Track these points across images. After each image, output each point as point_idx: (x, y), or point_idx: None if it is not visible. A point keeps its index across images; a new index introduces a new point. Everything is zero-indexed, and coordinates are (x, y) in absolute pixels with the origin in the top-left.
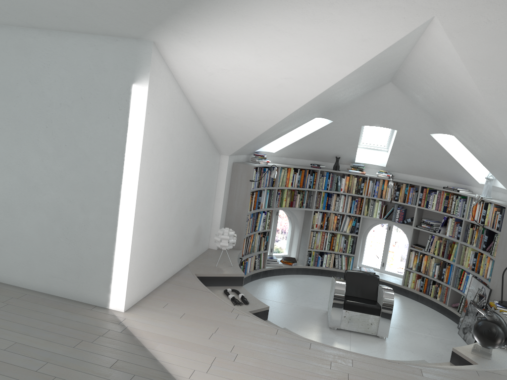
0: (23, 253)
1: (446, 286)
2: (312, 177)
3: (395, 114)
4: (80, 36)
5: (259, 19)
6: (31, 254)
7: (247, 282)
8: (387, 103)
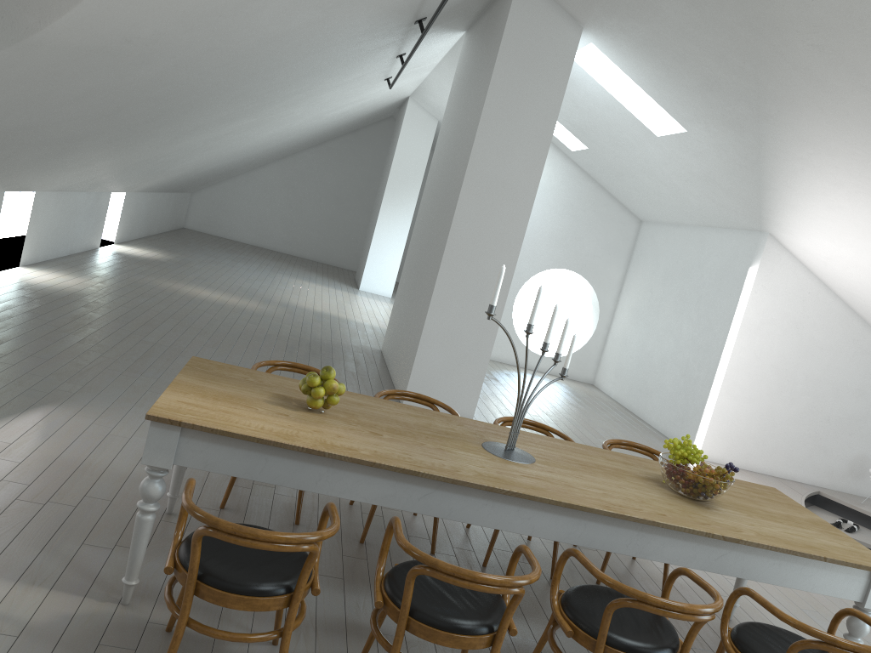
0: (660, 399)
1: None
2: None
3: None
4: (731, 231)
5: (802, 208)
6: (664, 400)
7: None
8: None
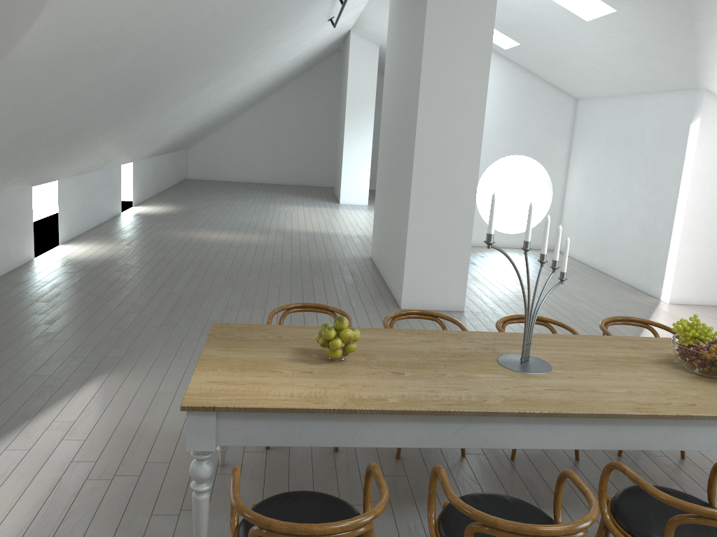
0: (623, 255)
1: None
2: None
3: None
4: (667, 94)
5: None
6: (627, 256)
7: None
8: None
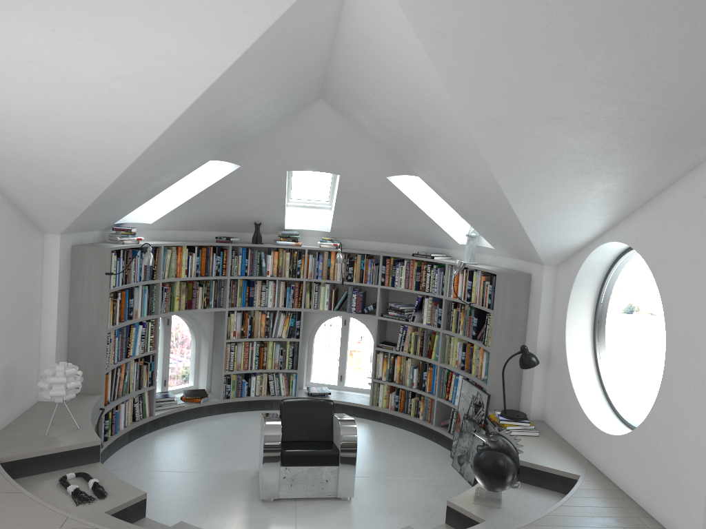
0: None
1: (430, 397)
2: (219, 258)
3: (334, 150)
4: None
5: None
6: None
7: (122, 446)
8: (320, 133)
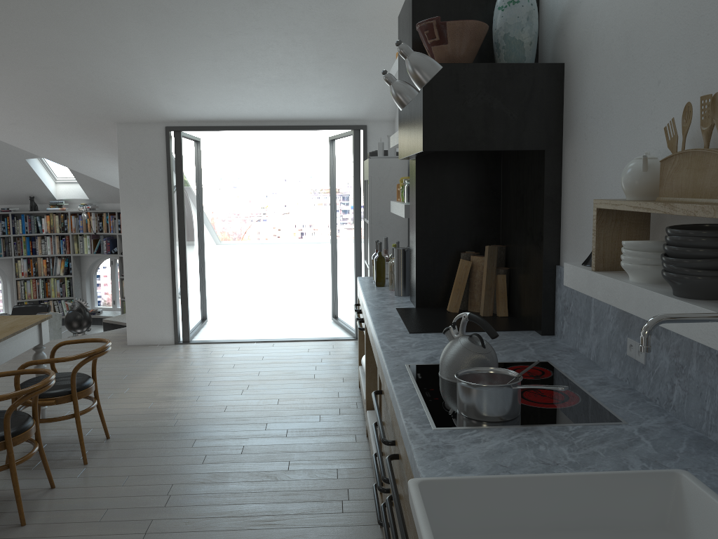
0: None
1: None
2: (4, 222)
3: None
4: None
5: None
6: None
7: None
8: None
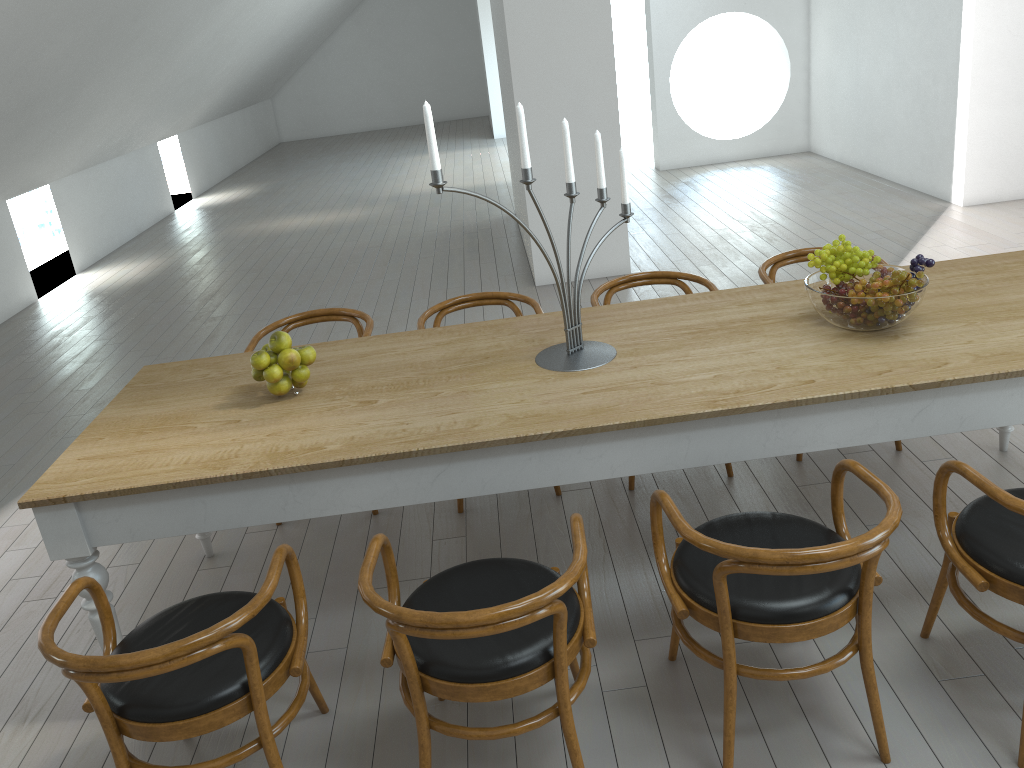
0: (895, 143)
1: None
2: None
3: None
4: None
5: None
6: (900, 143)
7: None
8: None
